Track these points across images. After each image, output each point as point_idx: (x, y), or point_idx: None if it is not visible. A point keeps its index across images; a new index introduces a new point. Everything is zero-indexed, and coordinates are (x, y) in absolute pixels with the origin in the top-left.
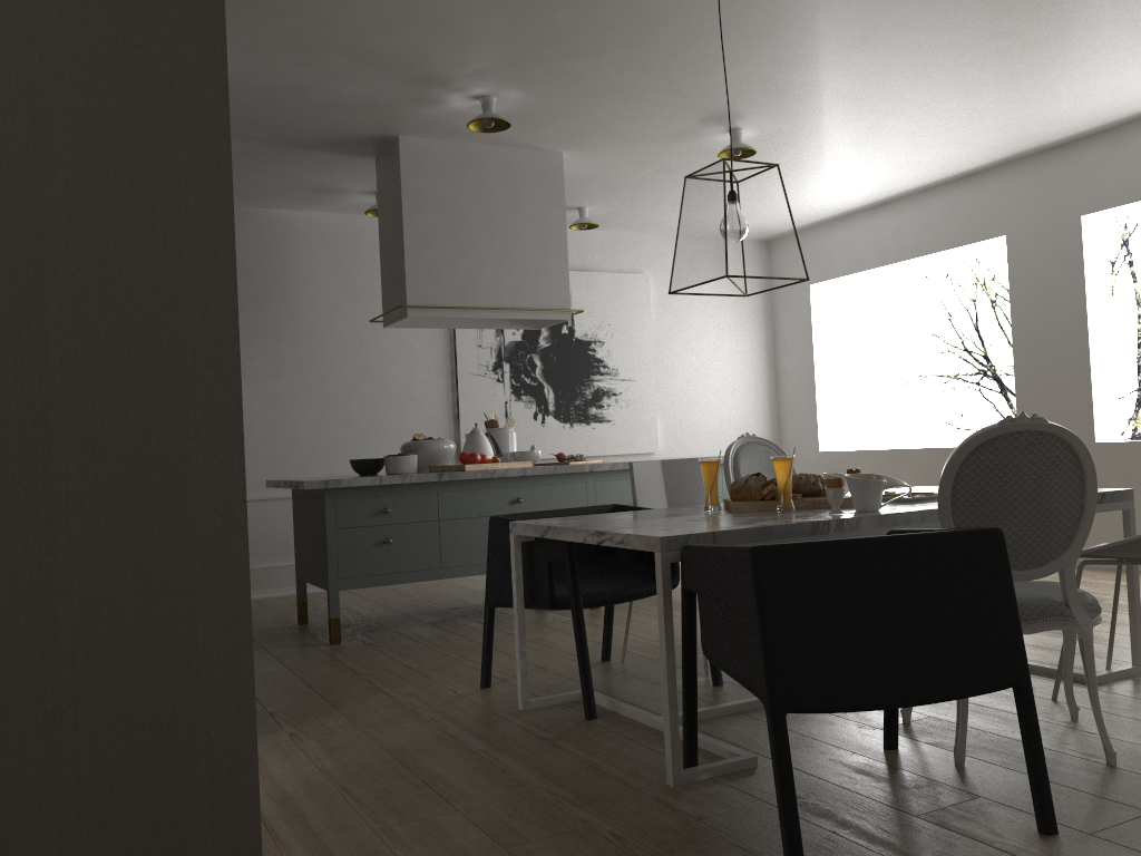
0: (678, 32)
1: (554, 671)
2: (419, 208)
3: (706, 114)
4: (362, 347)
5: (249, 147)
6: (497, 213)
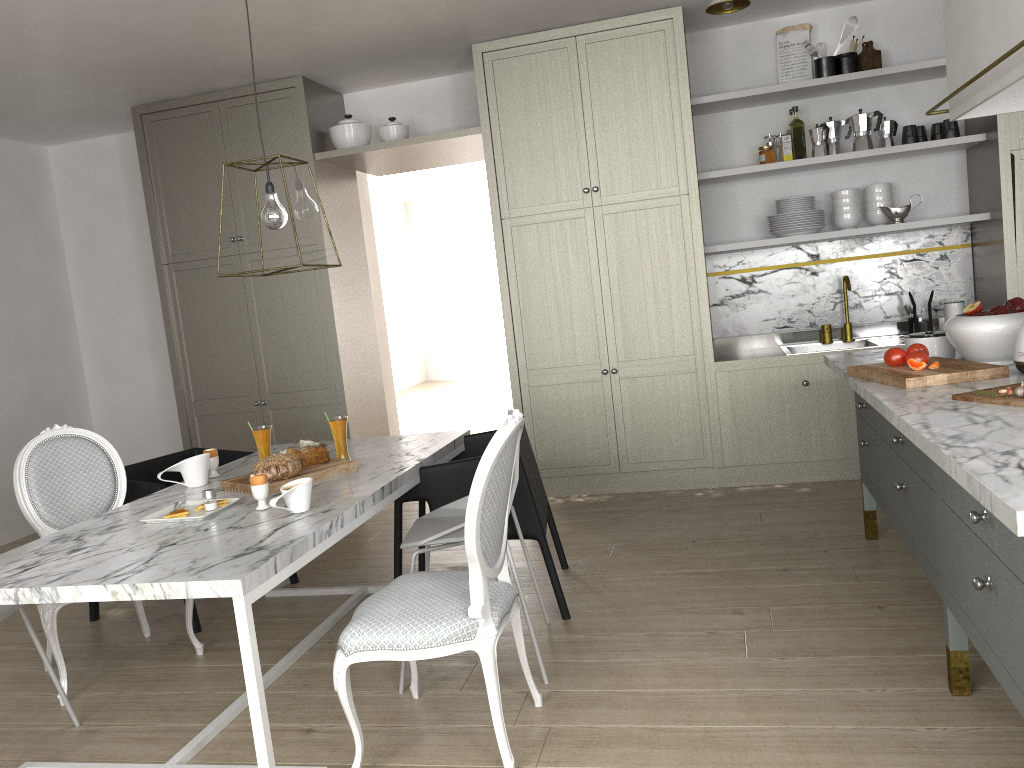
0: None
1: (567, 593)
2: None
3: None
4: None
5: None
6: None
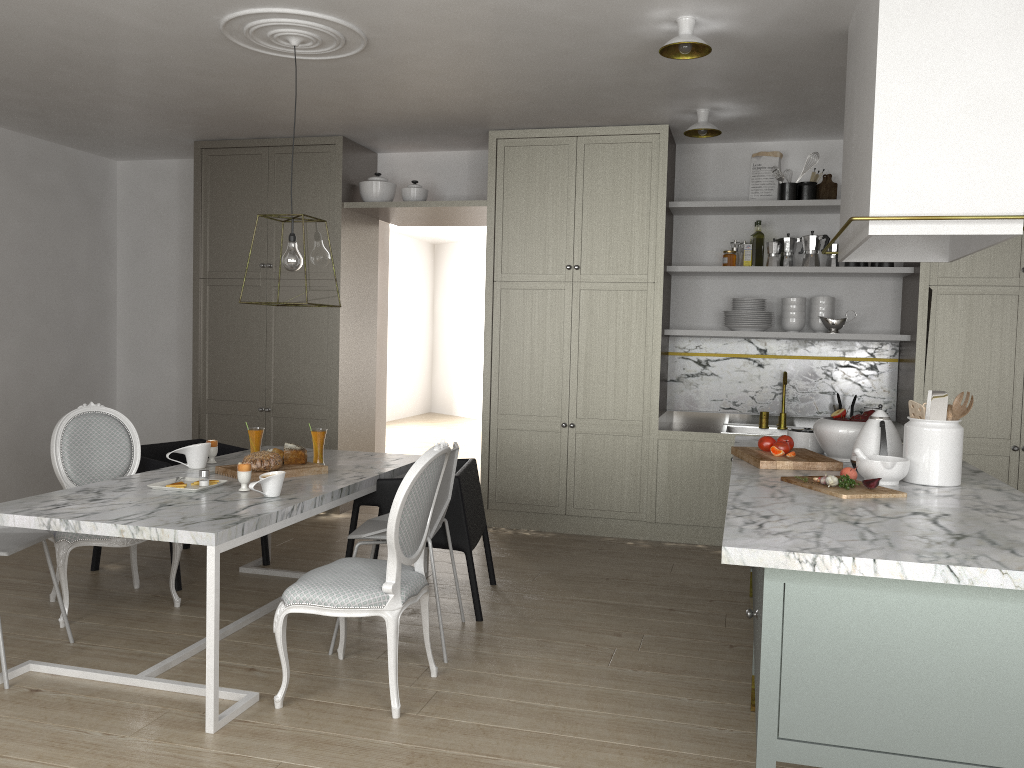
0: None
1: (487, 603)
2: (846, 117)
3: None
4: None
5: None
6: (860, 84)
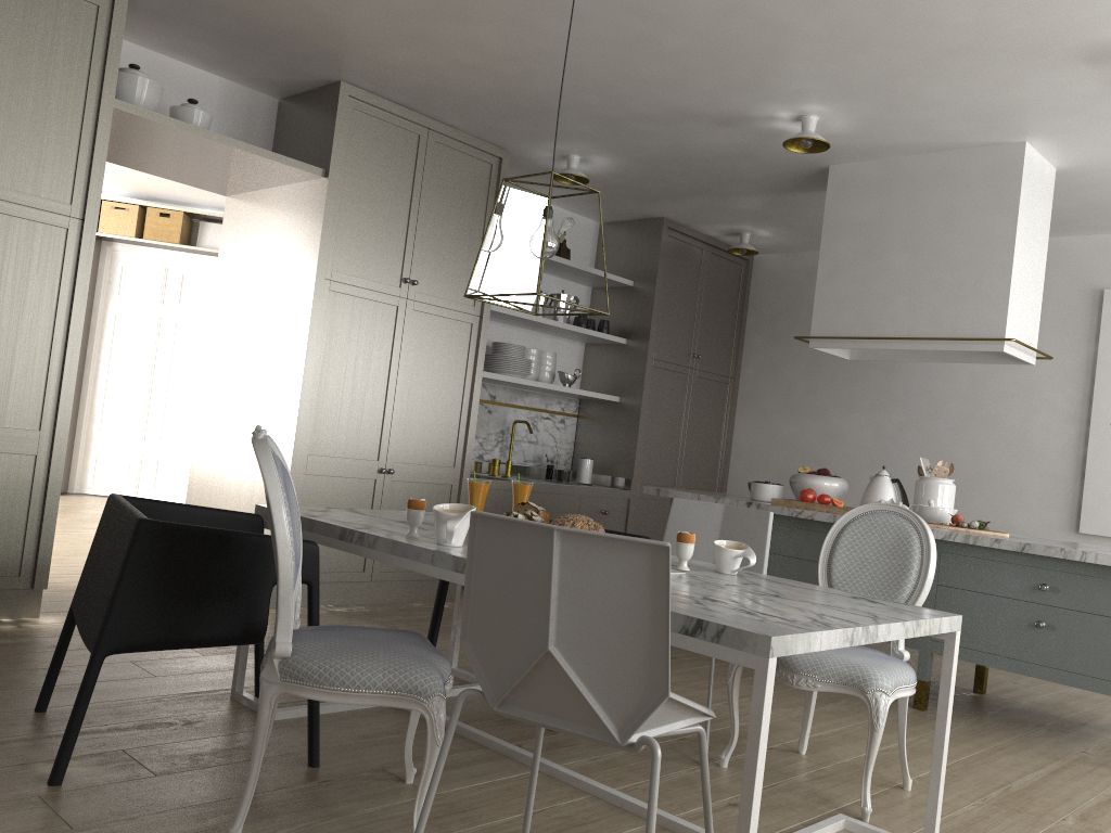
0: (788, 8)
1: None
2: (837, 237)
3: (1074, 54)
4: (977, 384)
5: (760, 200)
6: (924, 230)
